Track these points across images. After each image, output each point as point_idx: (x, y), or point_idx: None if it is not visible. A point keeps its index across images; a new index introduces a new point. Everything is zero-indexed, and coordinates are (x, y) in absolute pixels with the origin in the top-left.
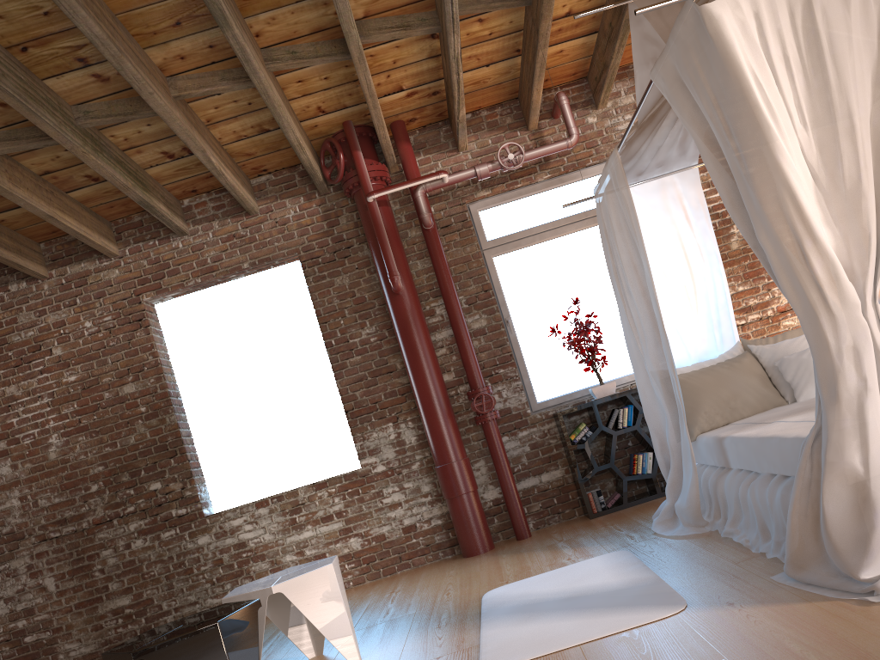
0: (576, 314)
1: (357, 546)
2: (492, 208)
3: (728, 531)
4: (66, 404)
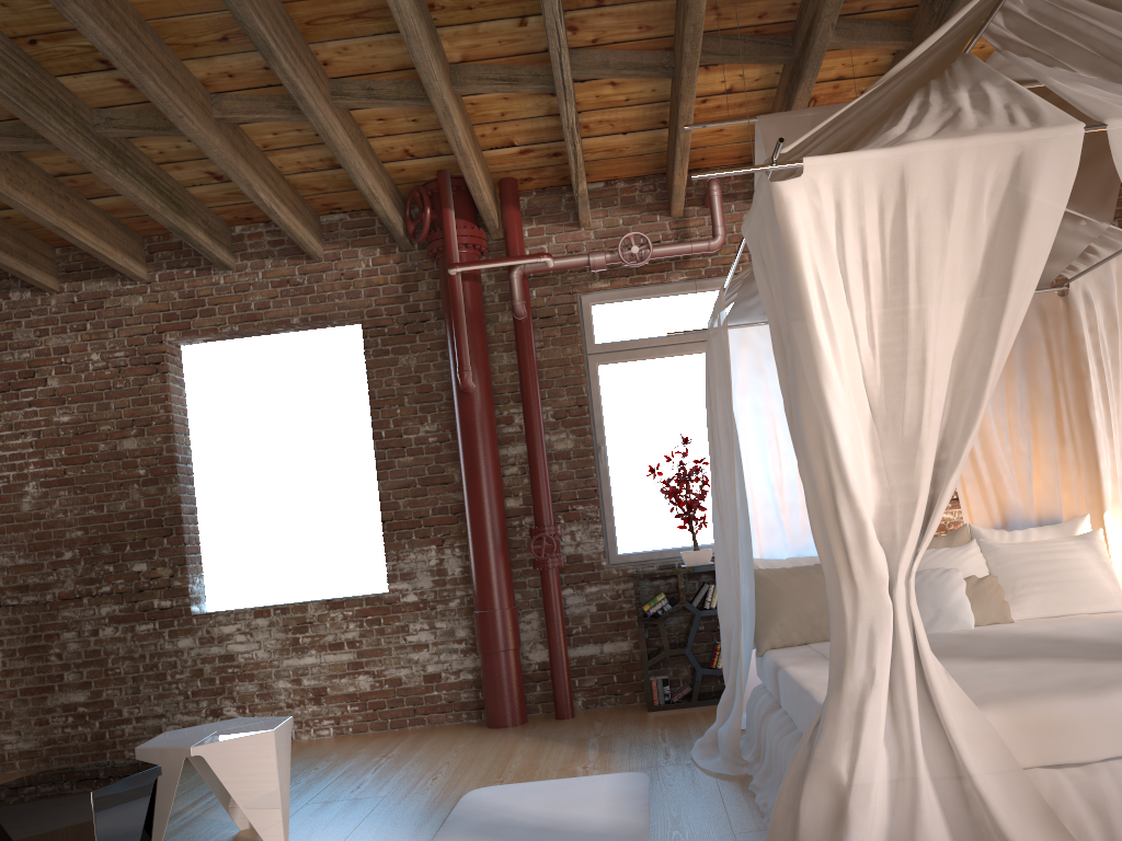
0: (682, 457)
1: (366, 686)
2: (609, 304)
3: (754, 784)
4: (53, 448)
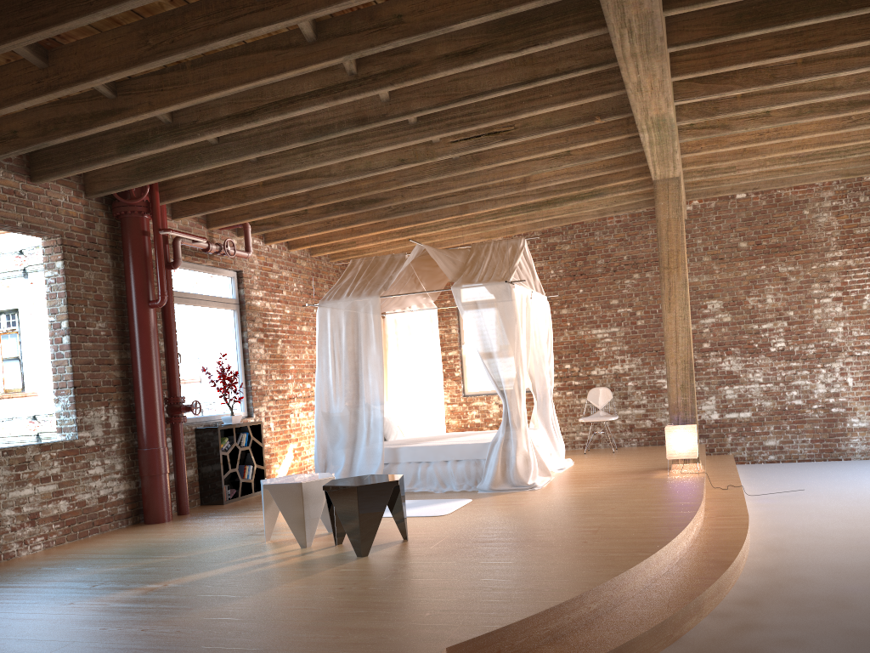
0: (222, 364)
1: (65, 508)
2: (177, 268)
3: (409, 488)
4: None
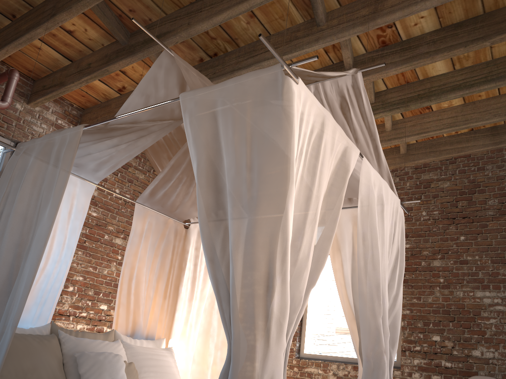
0: None
1: None
2: None
3: None
4: None
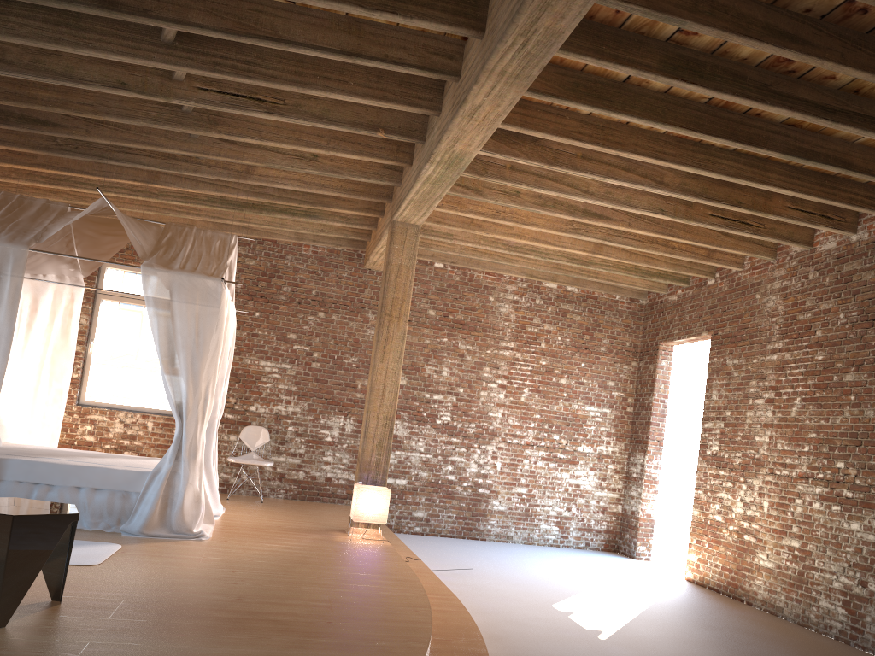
0: None
1: None
2: None
3: None
4: None
